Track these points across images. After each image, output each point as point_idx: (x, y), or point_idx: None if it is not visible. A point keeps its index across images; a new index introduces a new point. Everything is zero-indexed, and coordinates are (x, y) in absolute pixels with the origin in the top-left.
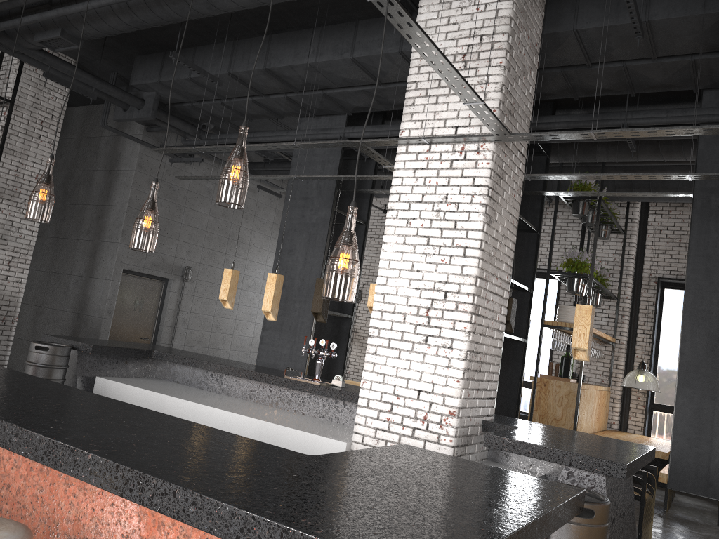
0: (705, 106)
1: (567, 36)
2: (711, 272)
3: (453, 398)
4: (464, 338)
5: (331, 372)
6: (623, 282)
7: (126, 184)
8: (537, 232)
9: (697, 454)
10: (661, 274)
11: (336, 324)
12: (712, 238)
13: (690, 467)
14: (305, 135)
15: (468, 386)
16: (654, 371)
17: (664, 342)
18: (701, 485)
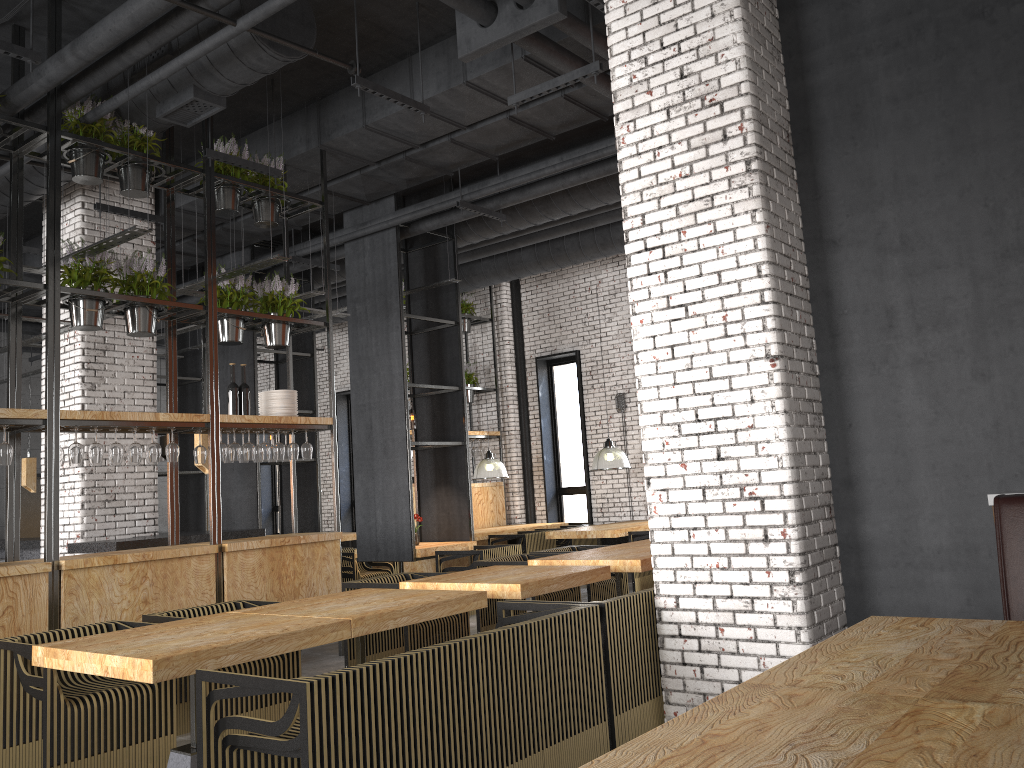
0: (345, 227)
1: (178, 212)
2: (362, 371)
3: (78, 524)
4: (79, 479)
5: (199, 528)
6: (503, 370)
7: (2, 391)
8: (313, 356)
9: (370, 527)
10: (540, 353)
11: (197, 482)
12: (360, 341)
13: (367, 539)
14: (2, 342)
15: (94, 513)
16: (555, 454)
17: (561, 422)
18: (374, 552)
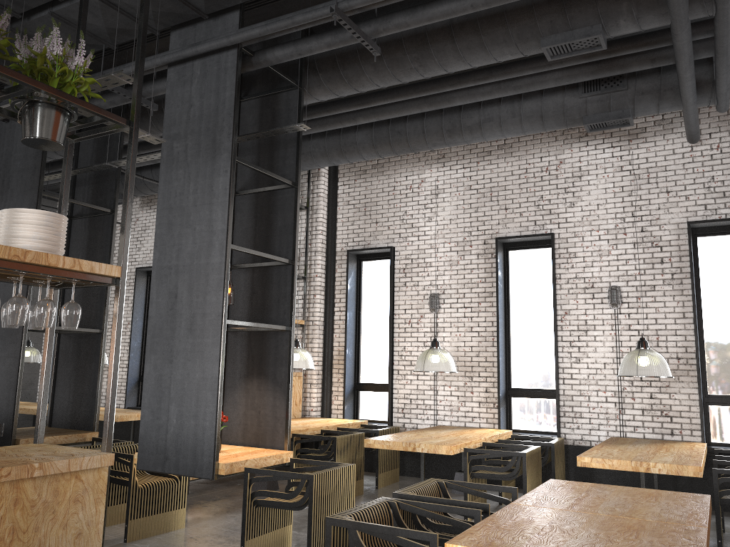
0: (172, 48)
1: None
2: (172, 224)
3: None
4: None
5: None
6: (313, 260)
7: None
8: (113, 213)
9: (158, 426)
10: (352, 246)
11: None
12: (174, 187)
13: (153, 442)
14: None
15: None
16: (357, 349)
17: (365, 317)
18: (161, 460)
